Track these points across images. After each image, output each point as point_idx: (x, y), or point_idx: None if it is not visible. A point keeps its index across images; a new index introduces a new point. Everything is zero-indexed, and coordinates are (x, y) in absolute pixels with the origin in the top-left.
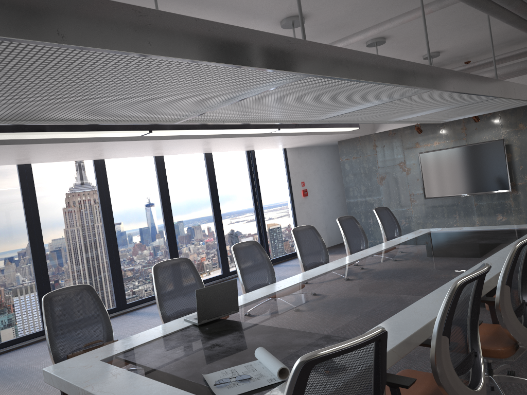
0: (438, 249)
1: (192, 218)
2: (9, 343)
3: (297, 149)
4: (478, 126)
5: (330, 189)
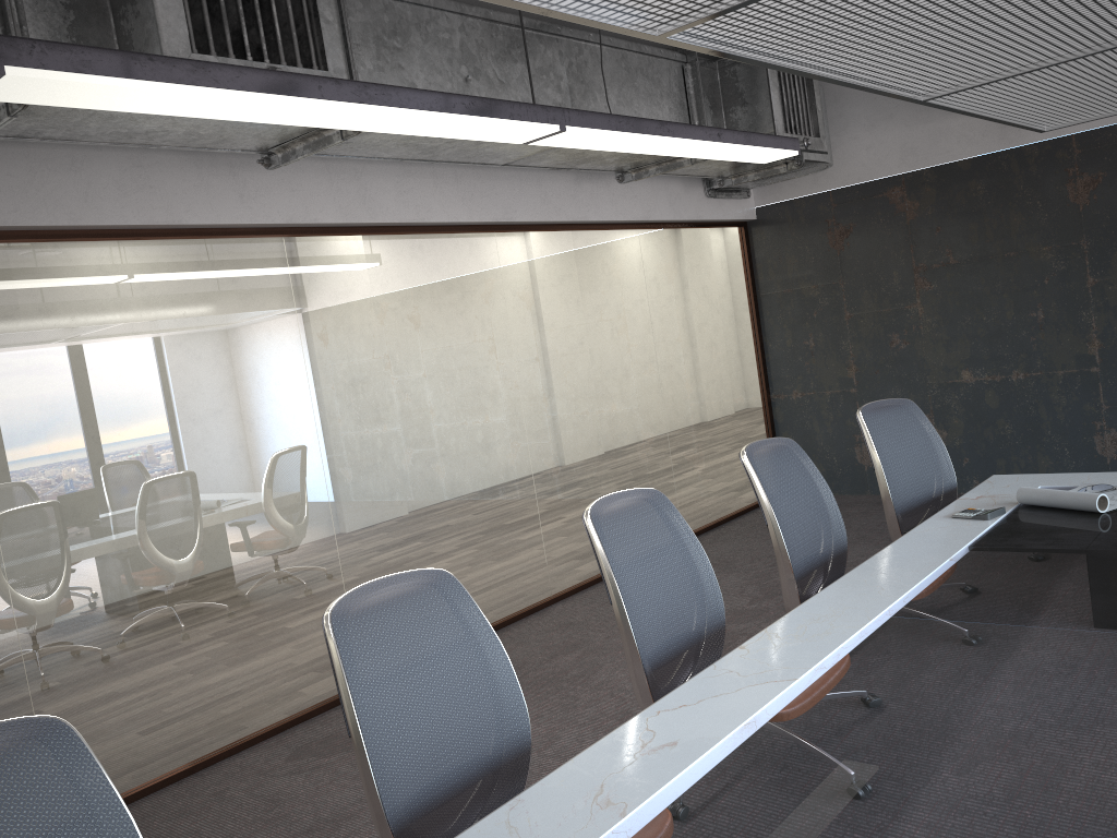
0: None
1: None
2: None
3: None
4: None
5: None
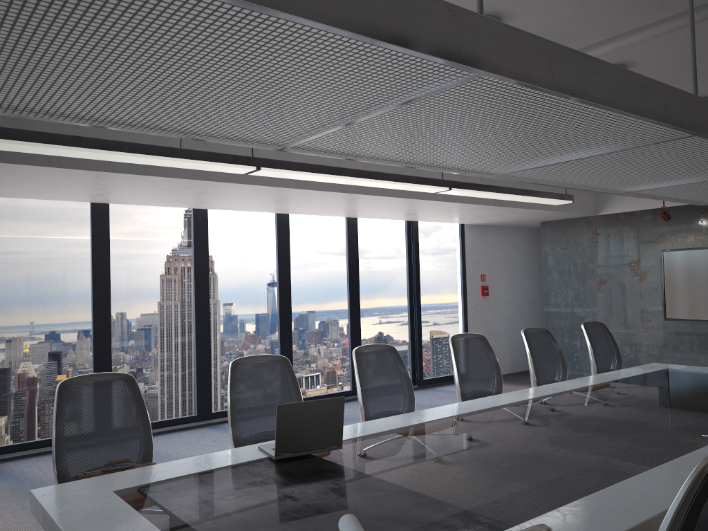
0: (678, 396)
1: (318, 306)
2: (46, 442)
3: (480, 228)
4: None
5: (522, 290)
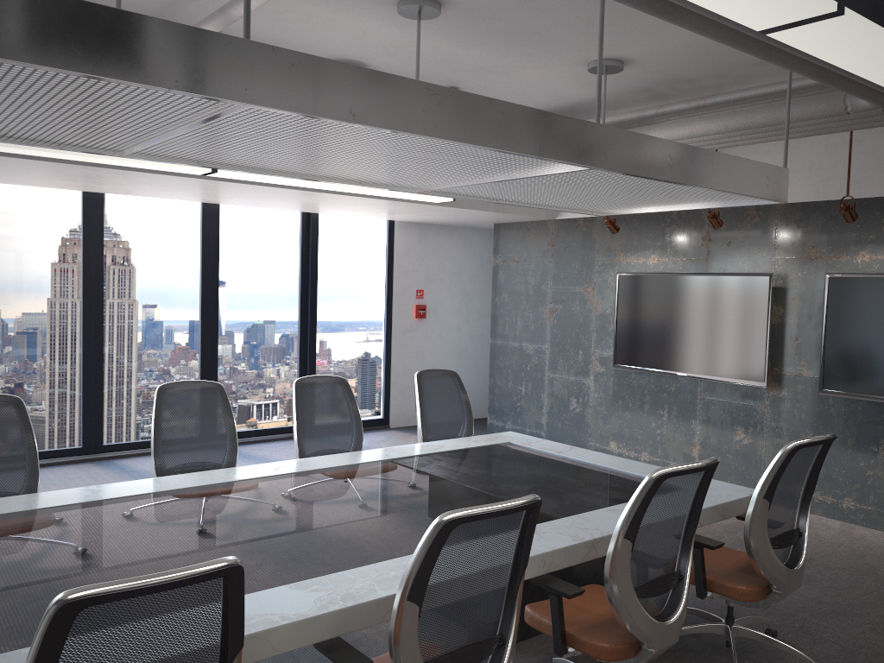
0: (411, 494)
1: (149, 322)
2: None
3: (419, 227)
4: (734, 238)
5: (481, 313)
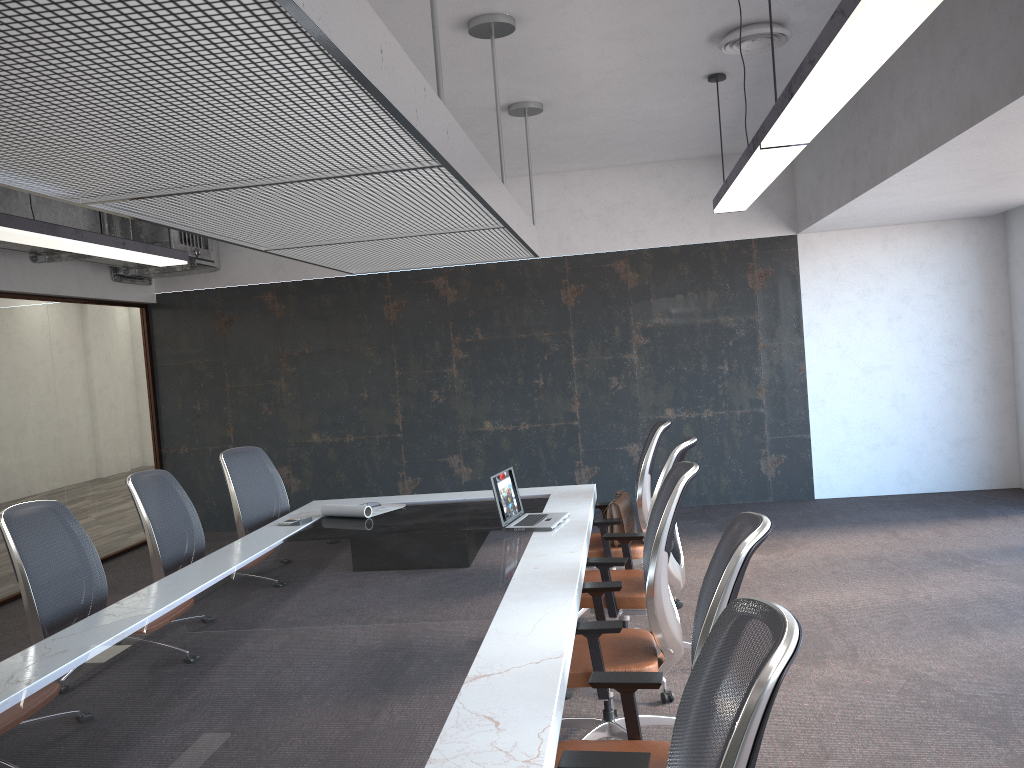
0: None
1: None
2: None
3: None
4: None
5: None
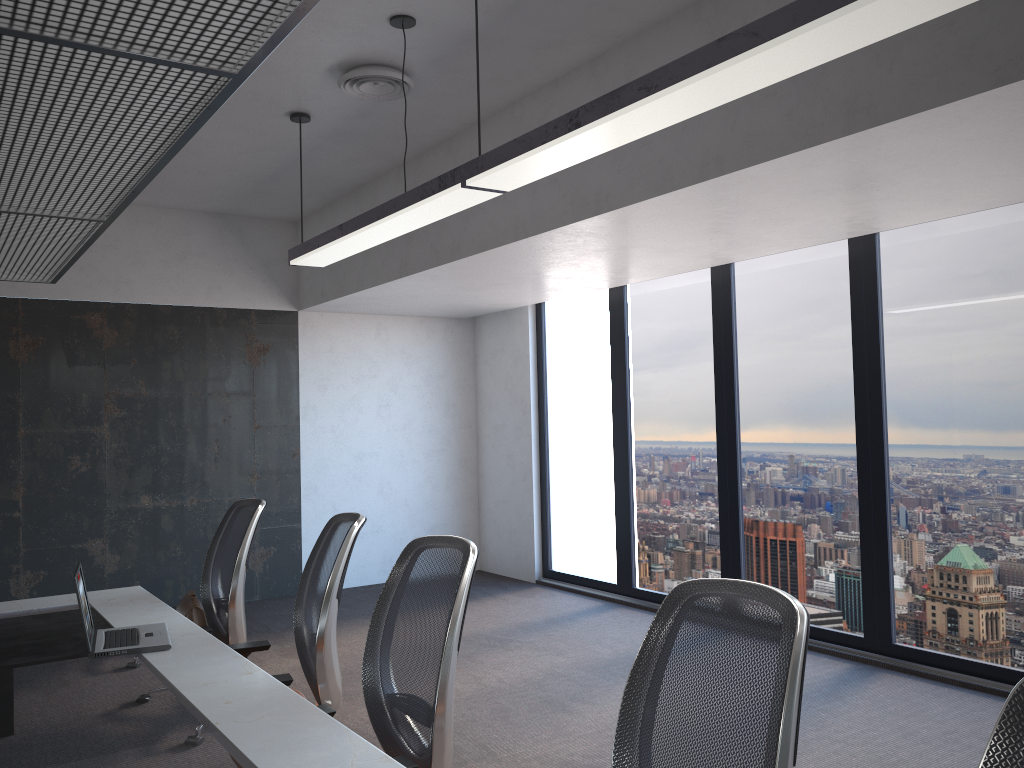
0: None
1: None
2: None
3: None
4: None
5: None
